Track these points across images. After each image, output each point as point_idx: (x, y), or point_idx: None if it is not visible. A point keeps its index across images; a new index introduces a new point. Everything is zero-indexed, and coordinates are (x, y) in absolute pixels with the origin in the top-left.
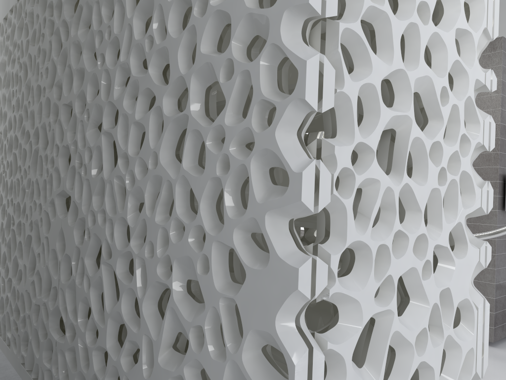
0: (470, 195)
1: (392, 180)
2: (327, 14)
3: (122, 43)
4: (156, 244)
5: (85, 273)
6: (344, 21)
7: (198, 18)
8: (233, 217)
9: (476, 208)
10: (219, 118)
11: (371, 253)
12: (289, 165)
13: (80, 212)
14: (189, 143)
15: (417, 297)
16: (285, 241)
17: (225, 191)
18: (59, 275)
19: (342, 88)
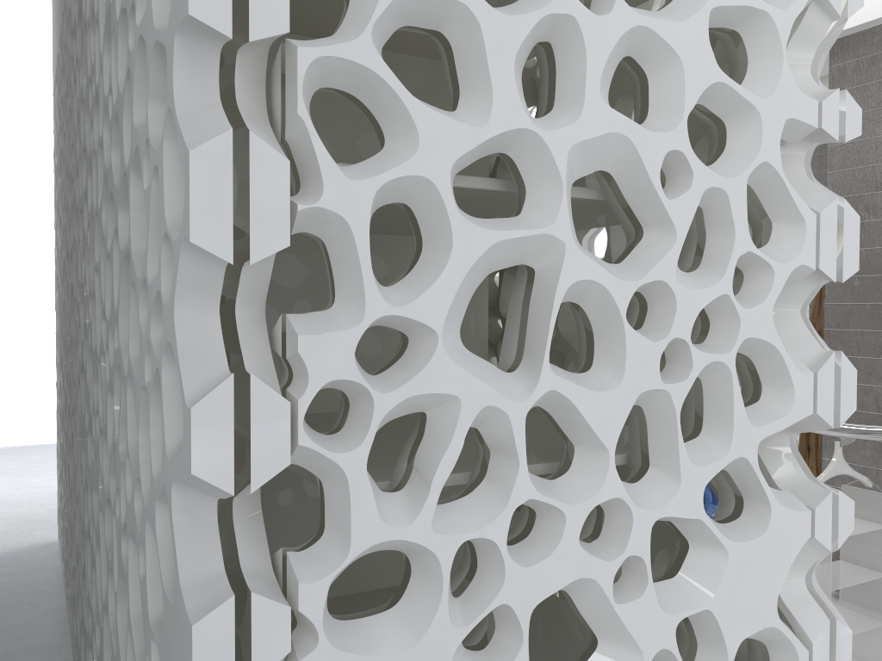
0: (783, 389)
1: (515, 386)
2: (254, 32)
3: (99, 103)
4: (120, 498)
5: (93, 521)
6: (335, 38)
7: (131, 52)
8: (159, 476)
9: (798, 419)
10: (145, 263)
11: (439, 563)
12: (183, 388)
13: (89, 408)
14: (136, 308)
15: (613, 638)
16: (204, 550)
17: (152, 418)
18: (84, 512)
19: (318, 199)
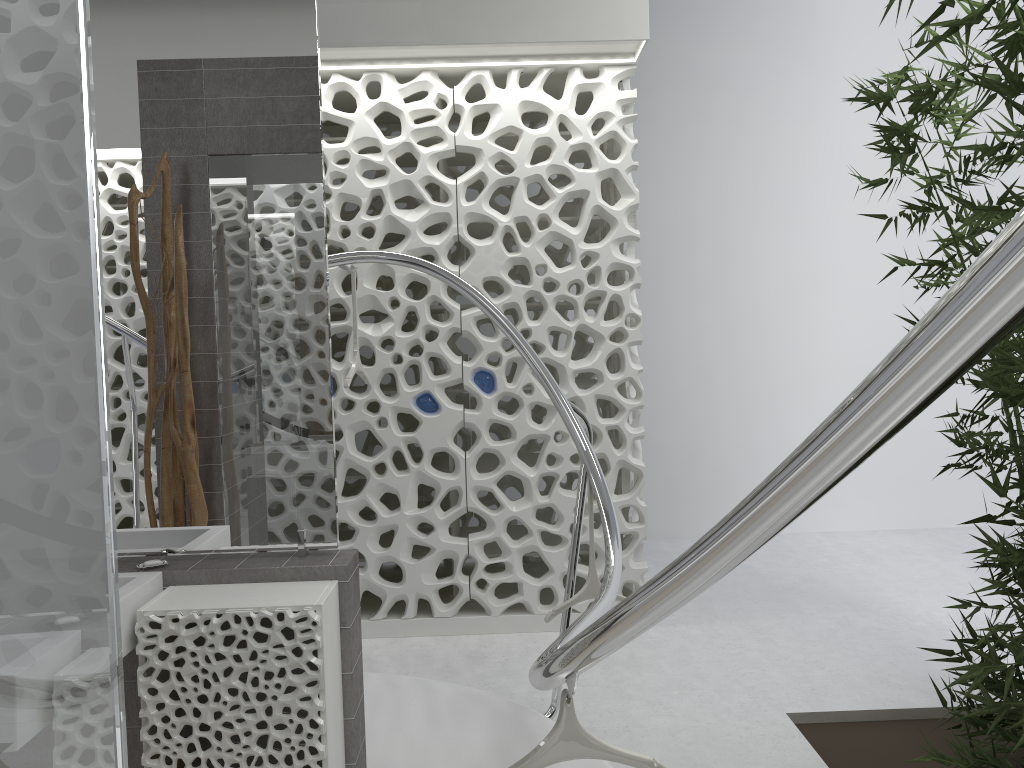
0: None
1: None
2: None
3: None
4: None
5: None
6: None
7: None
8: None
9: None
10: None
11: None
12: None
13: None
14: None
15: None
16: None
17: None
18: None
19: None
